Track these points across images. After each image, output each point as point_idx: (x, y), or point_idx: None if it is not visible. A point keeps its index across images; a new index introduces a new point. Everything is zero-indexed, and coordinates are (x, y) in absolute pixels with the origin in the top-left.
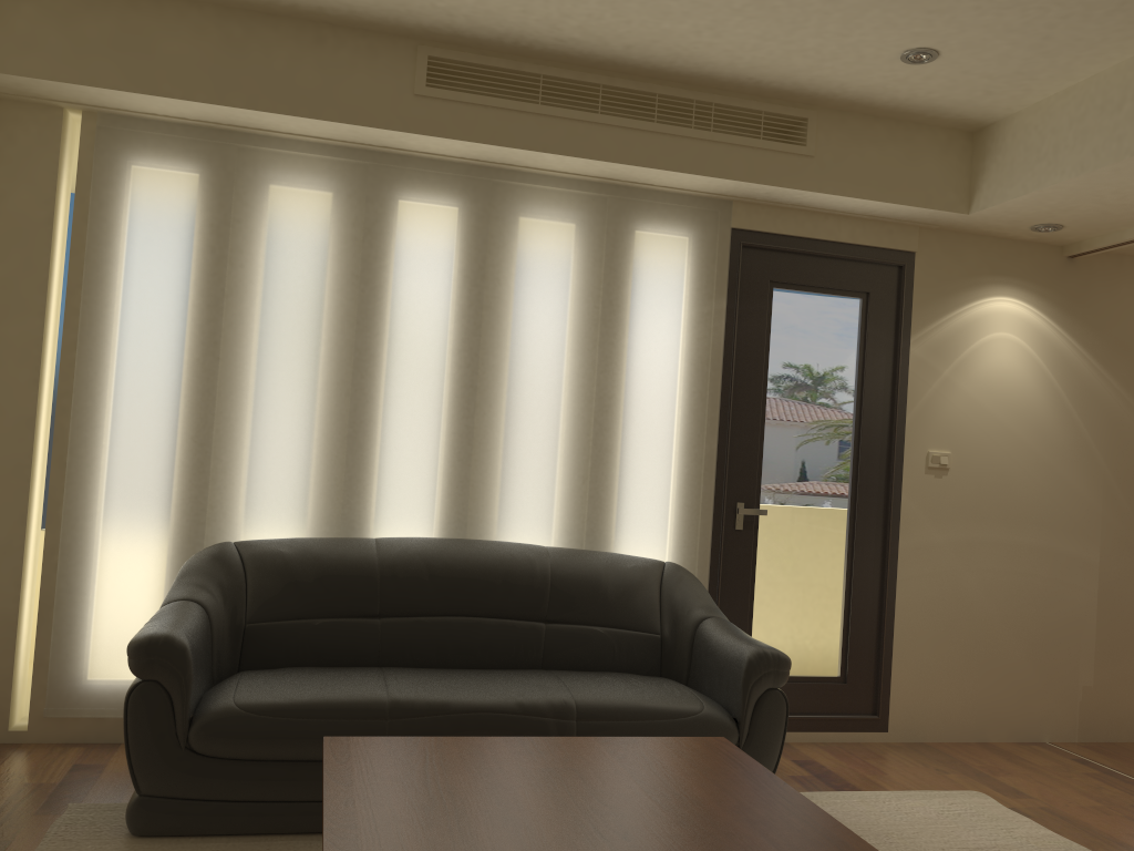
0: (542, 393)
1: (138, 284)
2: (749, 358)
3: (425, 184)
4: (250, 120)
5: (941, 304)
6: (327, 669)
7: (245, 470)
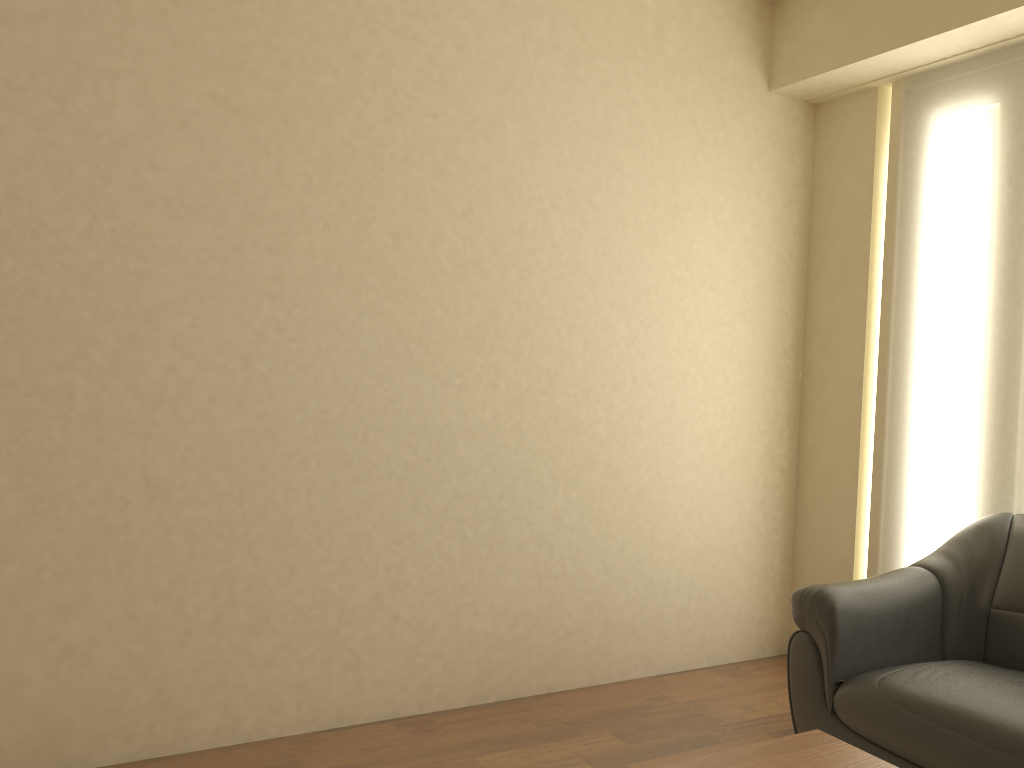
0: None
1: (939, 237)
2: None
3: None
4: None
5: None
6: None
7: None
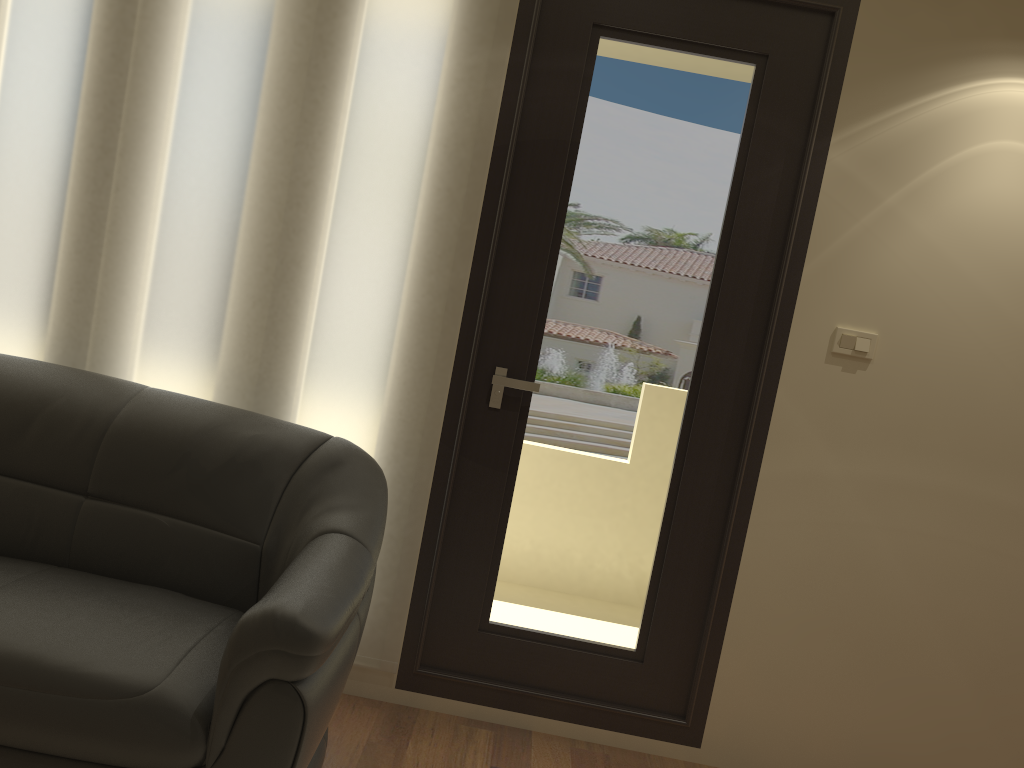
0: (203, 168)
1: None
2: (542, 146)
3: None
4: None
5: (900, 83)
6: None
7: None
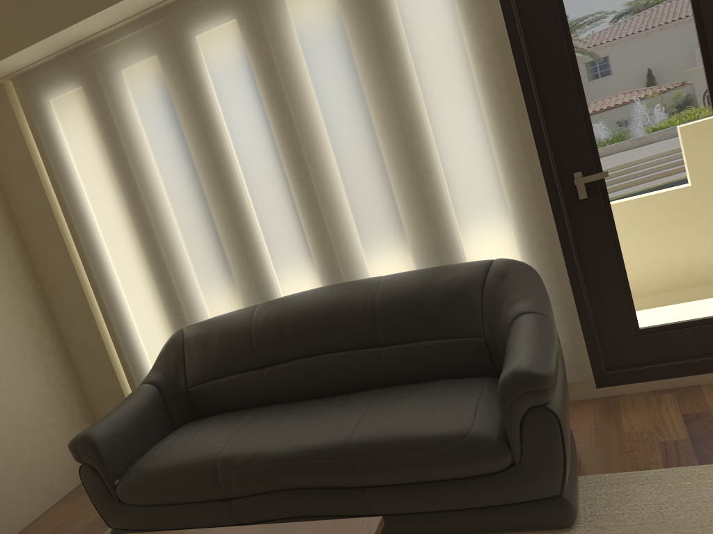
0: (352, 145)
1: (82, 177)
2: (540, 23)
3: (202, 14)
4: (70, 37)
5: None
6: (221, 420)
7: (185, 274)
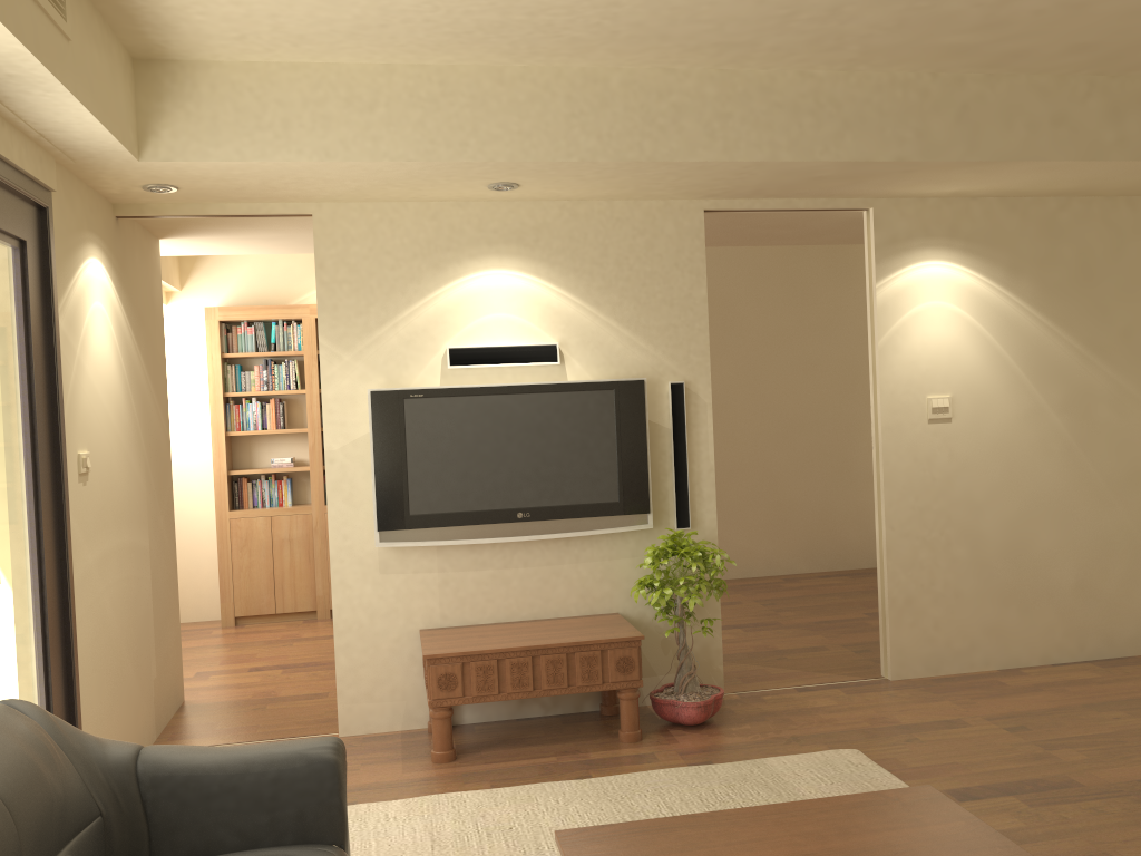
0: None
1: None
2: None
3: None
4: None
5: (70, 263)
6: None
7: None
